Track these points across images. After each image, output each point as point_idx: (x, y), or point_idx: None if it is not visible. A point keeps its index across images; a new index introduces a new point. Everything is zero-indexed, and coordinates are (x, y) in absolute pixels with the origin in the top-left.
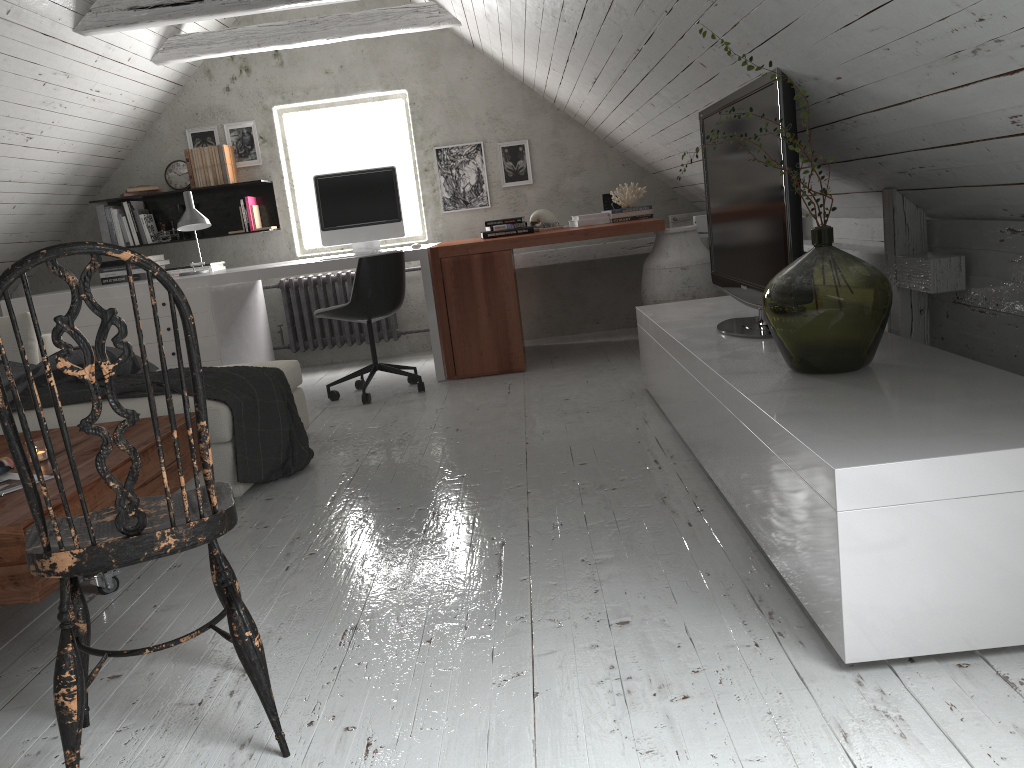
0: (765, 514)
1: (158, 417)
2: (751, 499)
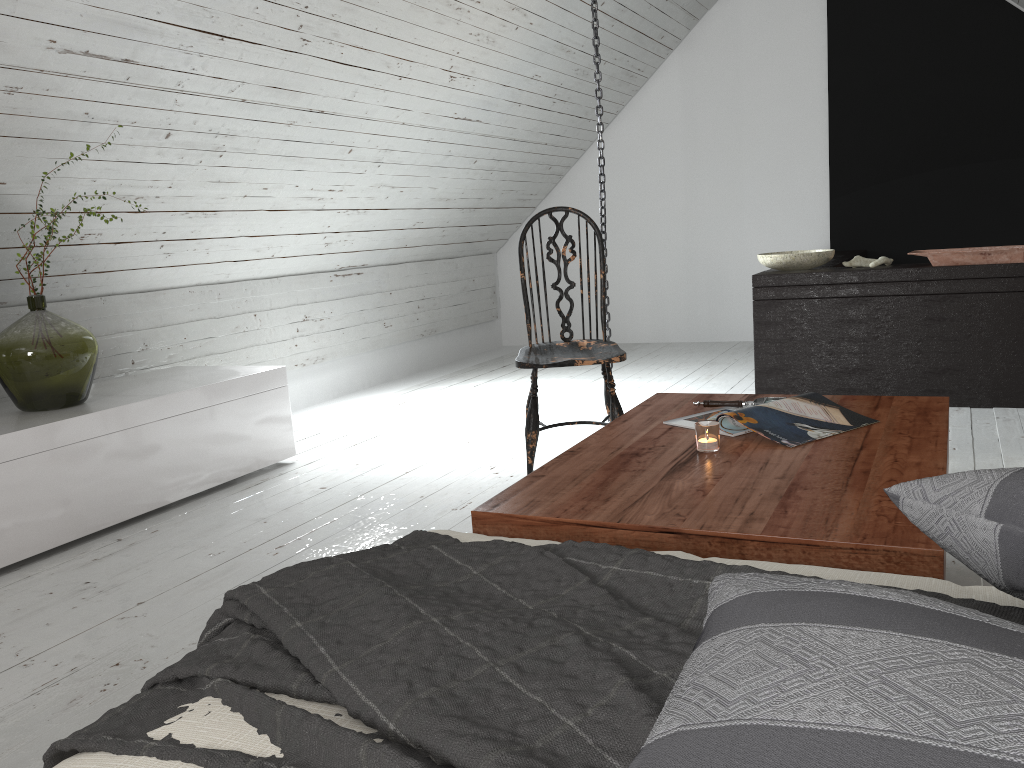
0: (200, 461)
1: (550, 512)
2: (172, 472)
